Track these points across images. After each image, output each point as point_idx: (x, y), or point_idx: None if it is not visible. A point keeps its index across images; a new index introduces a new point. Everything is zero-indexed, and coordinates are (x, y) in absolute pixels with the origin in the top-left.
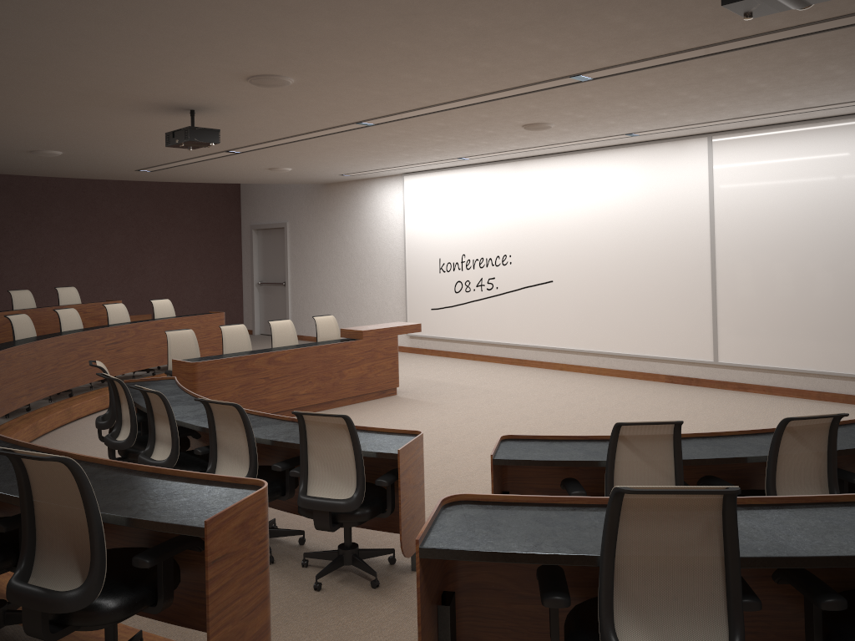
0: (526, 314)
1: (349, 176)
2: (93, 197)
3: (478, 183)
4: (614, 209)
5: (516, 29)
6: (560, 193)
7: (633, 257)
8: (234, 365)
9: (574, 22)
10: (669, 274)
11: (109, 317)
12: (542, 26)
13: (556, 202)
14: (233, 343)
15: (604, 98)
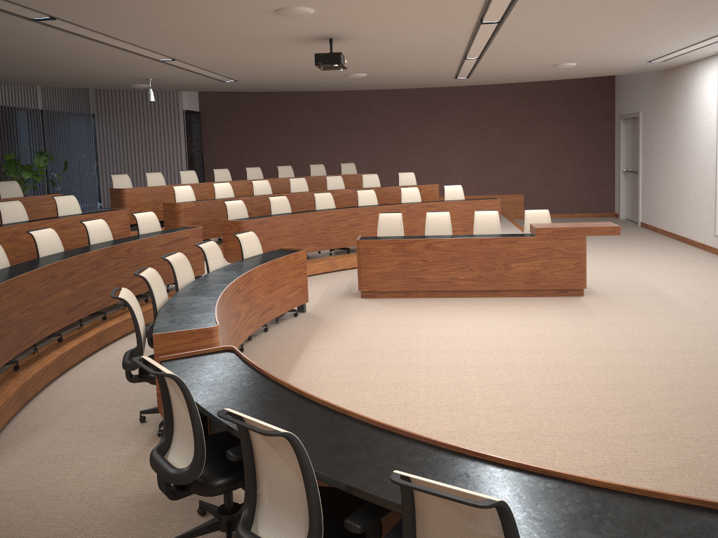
0: None
1: (663, 62)
2: (477, 99)
3: None
4: None
5: None
6: None
7: None
8: (392, 246)
9: None
10: None
11: (402, 197)
12: None
13: None
14: (434, 227)
15: None
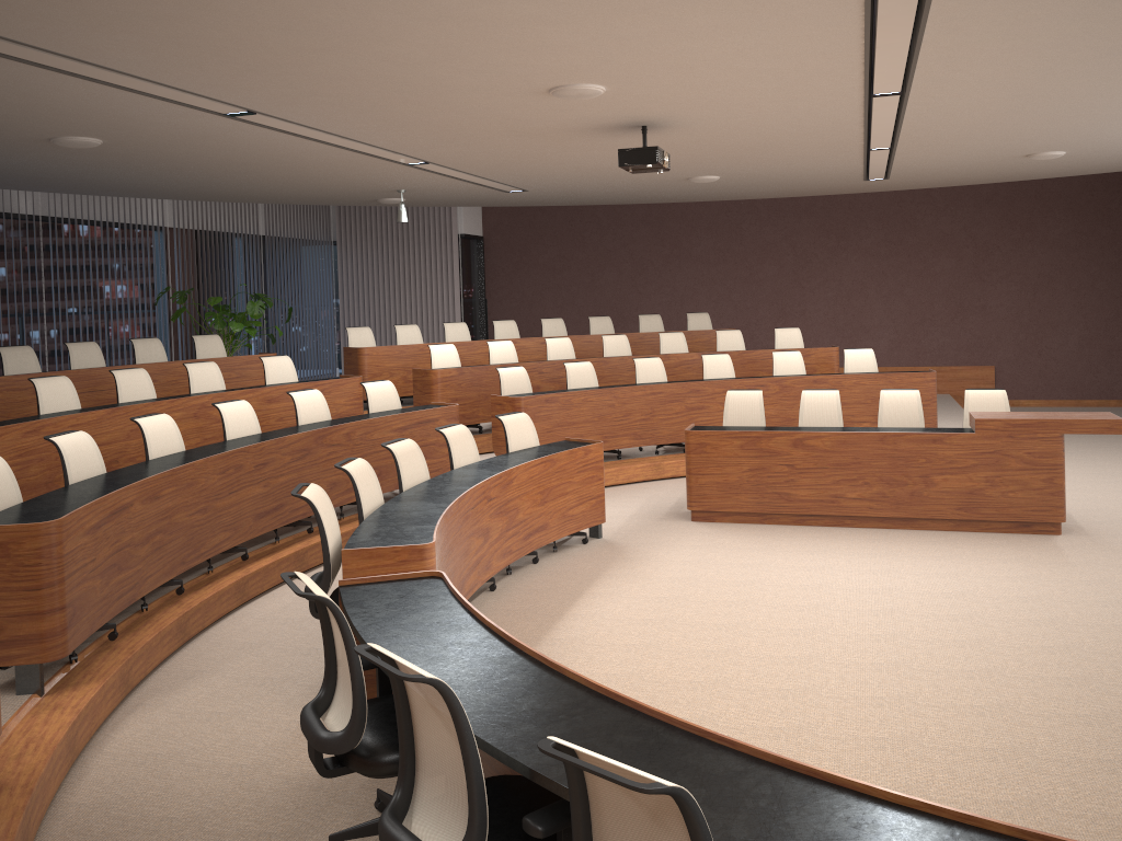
0: None
1: None
2: (912, 211)
3: None
4: None
5: None
6: None
7: None
8: (740, 442)
9: None
10: None
11: (774, 367)
12: None
13: None
14: (813, 414)
15: None
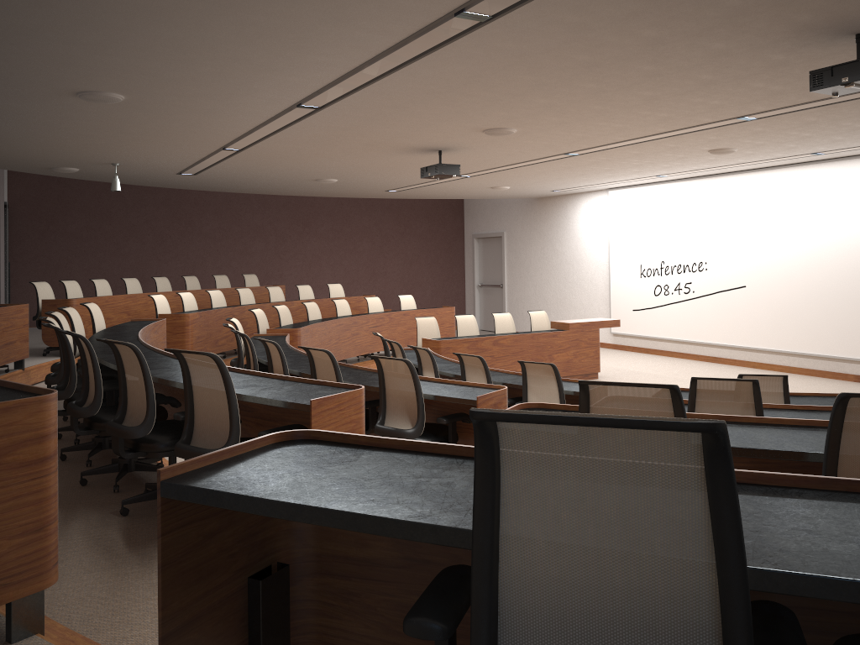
0: (720, 316)
1: (559, 191)
2: (348, 211)
3: (676, 197)
4: (804, 220)
5: (680, 94)
6: (753, 206)
7: (822, 265)
8: (467, 345)
9: (725, 89)
10: (857, 281)
11: (369, 307)
12: (700, 92)
13: (749, 214)
14: (465, 329)
15: (775, 130)
